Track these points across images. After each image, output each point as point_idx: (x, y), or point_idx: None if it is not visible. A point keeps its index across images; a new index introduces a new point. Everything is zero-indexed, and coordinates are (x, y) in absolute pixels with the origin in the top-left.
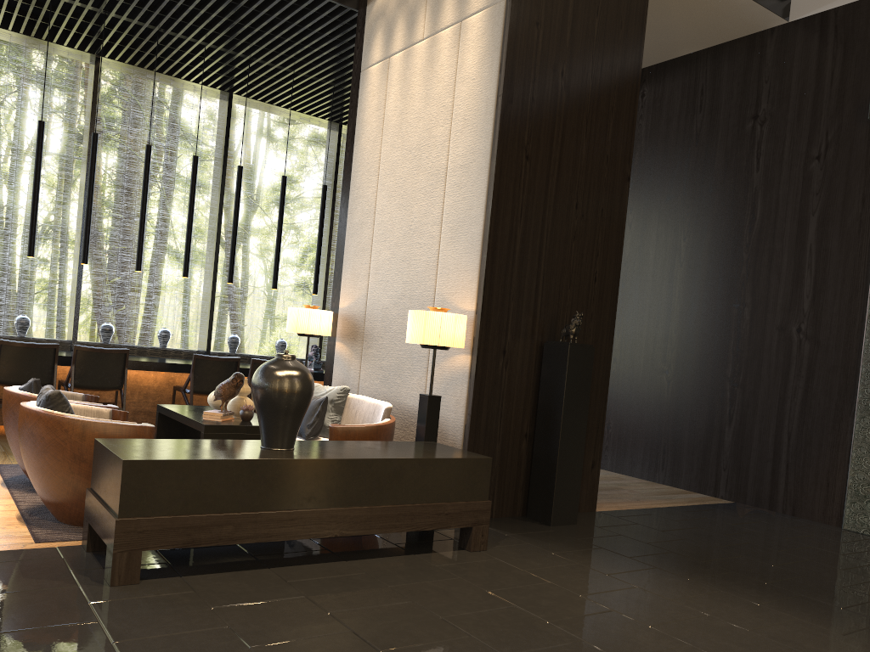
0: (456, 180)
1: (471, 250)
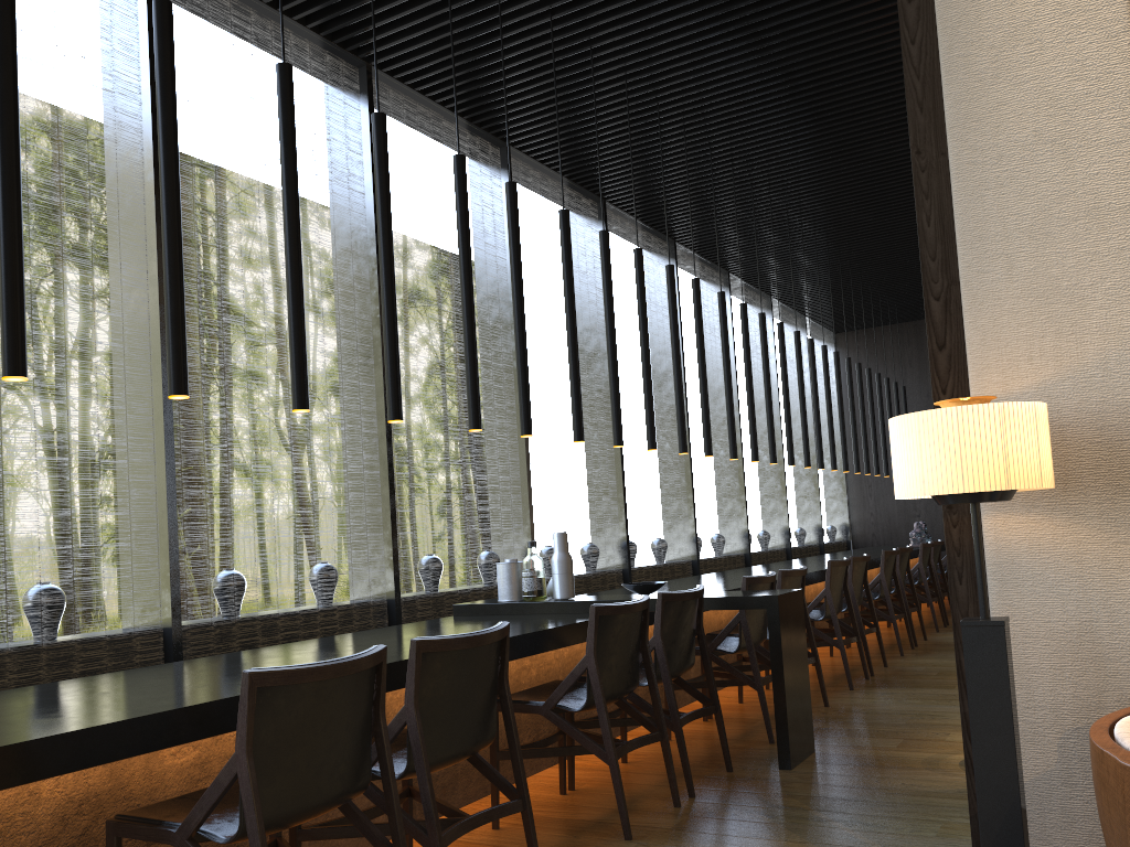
0: None
1: None
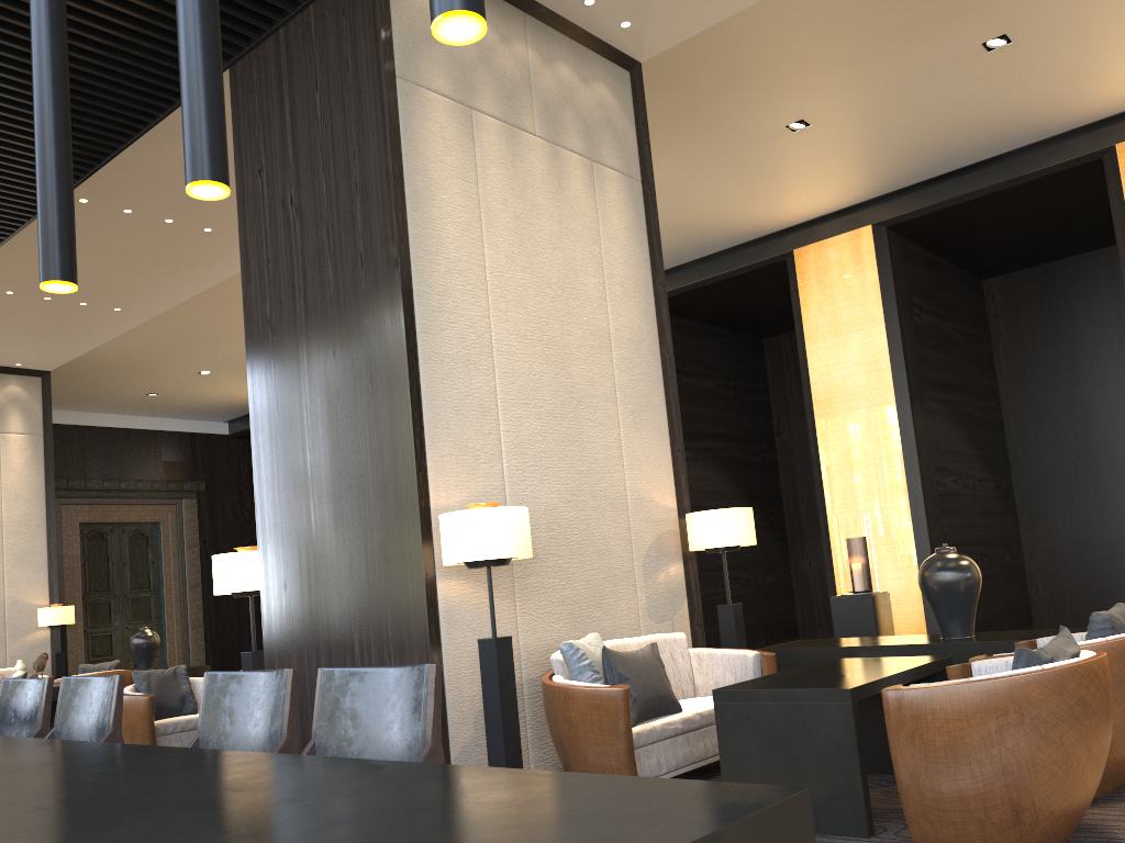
0: (16, 529)
1: (40, 571)
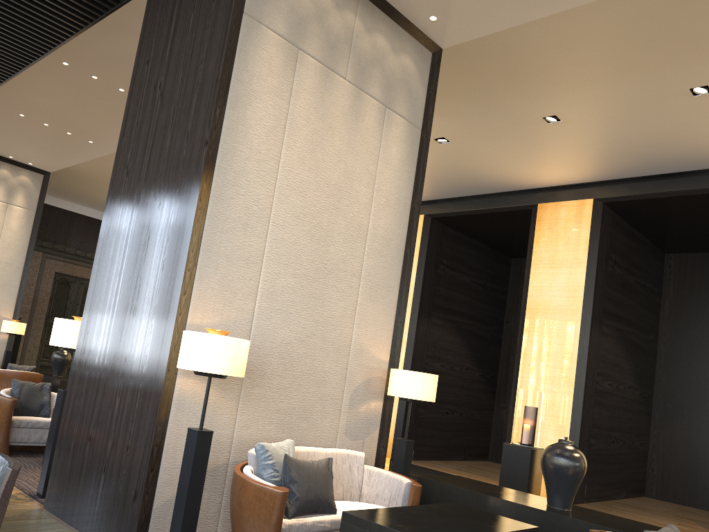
0: (2, 266)
1: (12, 296)
